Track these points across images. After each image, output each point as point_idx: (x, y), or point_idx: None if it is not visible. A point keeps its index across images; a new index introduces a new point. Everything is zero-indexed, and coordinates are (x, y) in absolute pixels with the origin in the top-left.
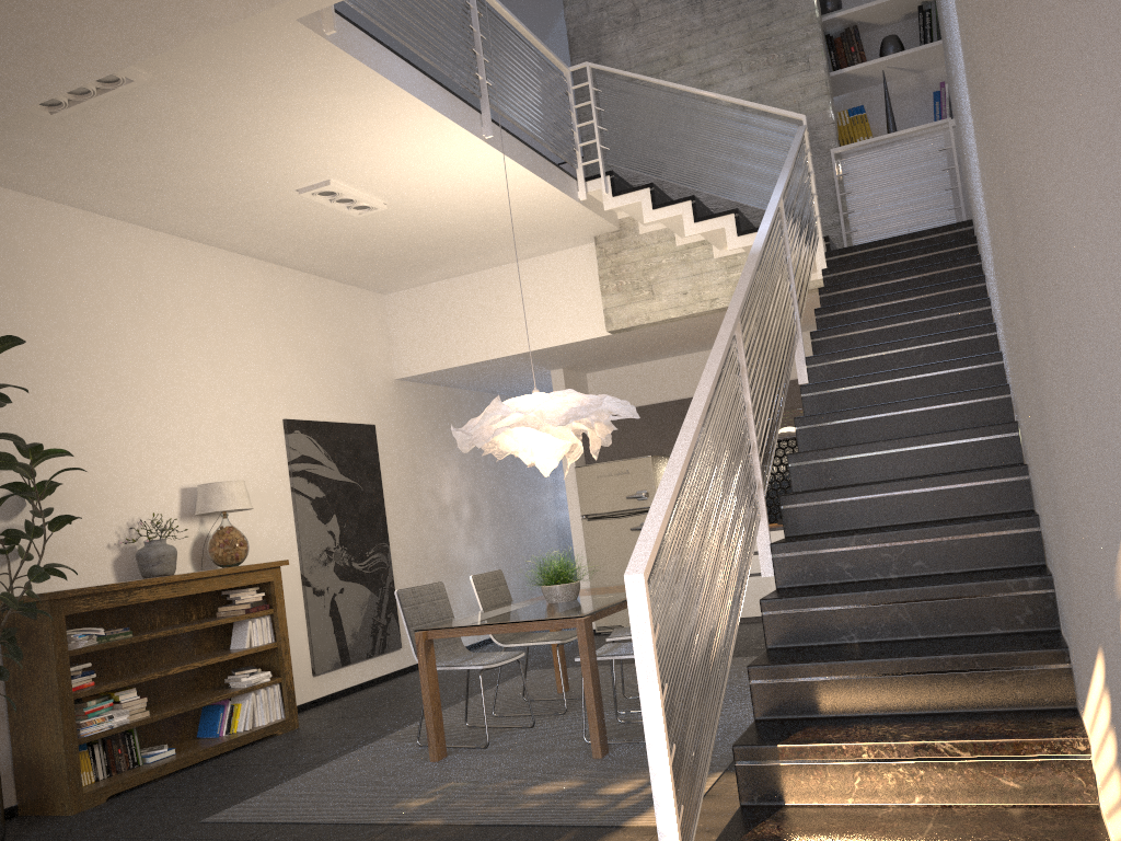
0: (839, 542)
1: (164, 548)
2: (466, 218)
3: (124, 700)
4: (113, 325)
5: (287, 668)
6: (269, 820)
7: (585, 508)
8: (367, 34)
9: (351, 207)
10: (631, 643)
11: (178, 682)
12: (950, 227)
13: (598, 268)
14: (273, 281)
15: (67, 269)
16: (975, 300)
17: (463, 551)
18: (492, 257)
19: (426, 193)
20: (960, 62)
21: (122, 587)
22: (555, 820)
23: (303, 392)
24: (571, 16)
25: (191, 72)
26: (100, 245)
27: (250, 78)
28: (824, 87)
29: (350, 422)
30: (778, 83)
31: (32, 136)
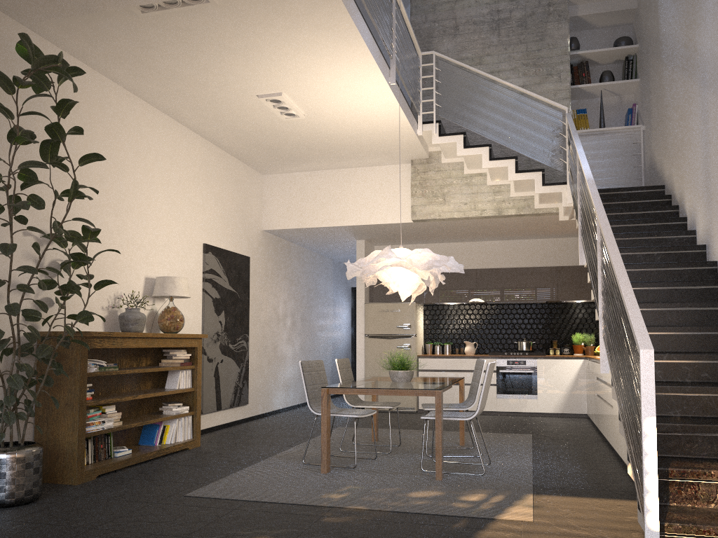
0: (656, 357)
1: (140, 314)
2: (346, 133)
3: (108, 412)
4: (121, 162)
5: (198, 406)
6: (237, 498)
7: (368, 330)
8: (355, 3)
9: (284, 113)
10: (449, 412)
11: (130, 406)
12: (651, 187)
13: (411, 180)
14: (207, 153)
15: (101, 119)
16: (687, 230)
17: (284, 347)
18: (343, 162)
19: (333, 112)
20: (716, 89)
21: (121, 335)
22: (446, 512)
23: (215, 228)
24: (415, 22)
25: (246, 4)
26: (120, 107)
27: (279, 16)
28: (568, 93)
29: (237, 252)
30: (540, 86)
31: (116, 25)
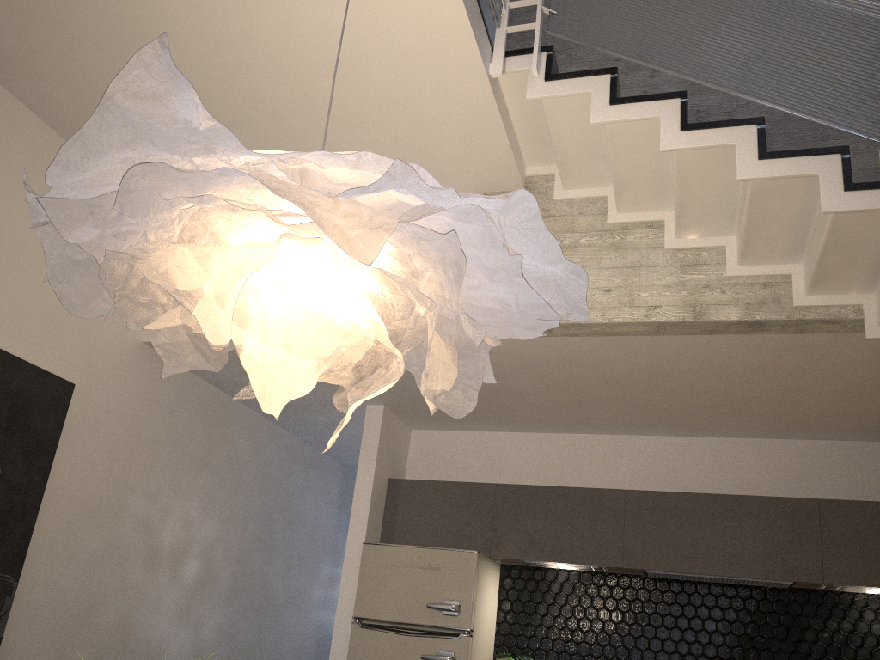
0: None
1: None
2: (301, 49)
3: None
4: None
5: None
6: None
7: (361, 607)
8: None
9: None
10: None
11: None
12: None
13: None
14: None
15: None
16: None
17: (165, 628)
18: None
19: None
20: None
21: None
22: None
23: None
24: None
25: None
26: None
27: None
28: None
29: (28, 361)
30: None
31: None
